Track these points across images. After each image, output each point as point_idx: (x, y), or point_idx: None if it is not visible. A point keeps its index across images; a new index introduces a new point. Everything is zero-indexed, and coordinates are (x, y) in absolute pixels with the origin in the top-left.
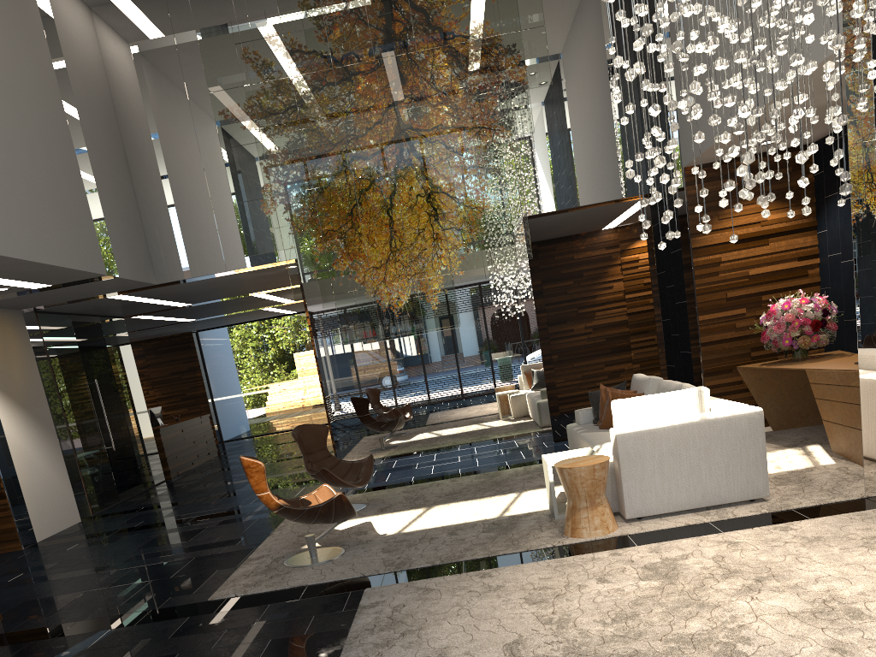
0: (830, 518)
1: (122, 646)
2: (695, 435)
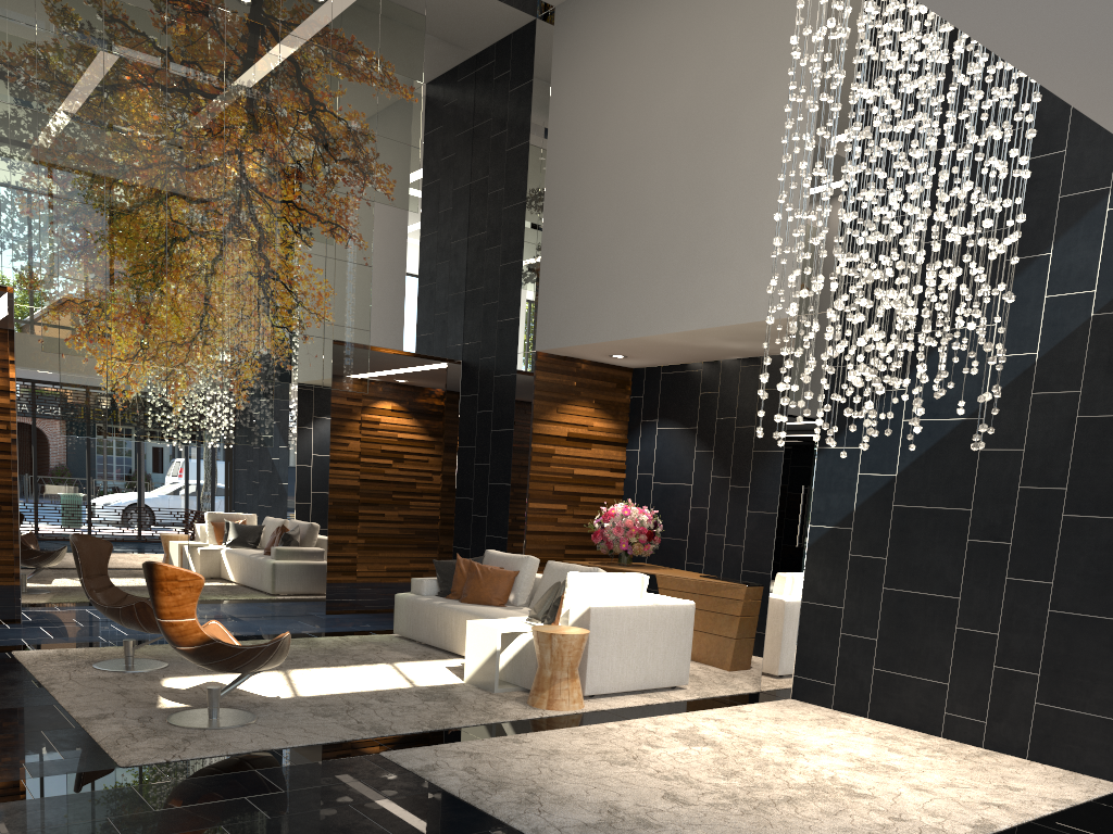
0: (762, 705)
1: (78, 823)
2: (649, 618)
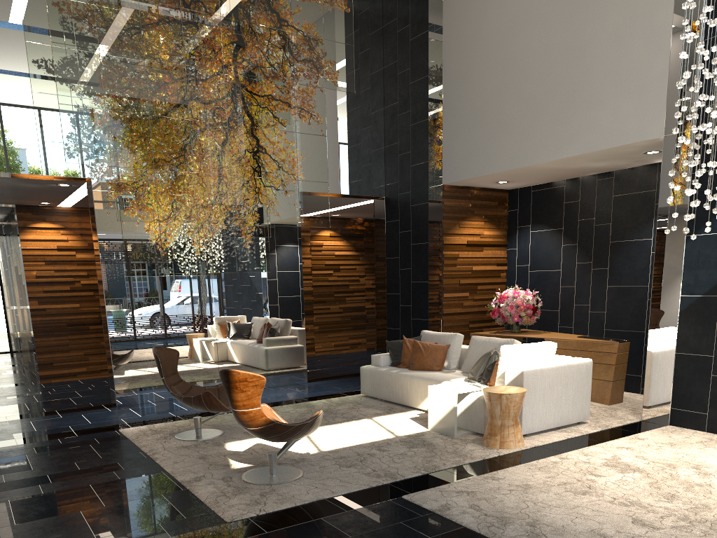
0: (652, 432)
1: None
2: (562, 375)
